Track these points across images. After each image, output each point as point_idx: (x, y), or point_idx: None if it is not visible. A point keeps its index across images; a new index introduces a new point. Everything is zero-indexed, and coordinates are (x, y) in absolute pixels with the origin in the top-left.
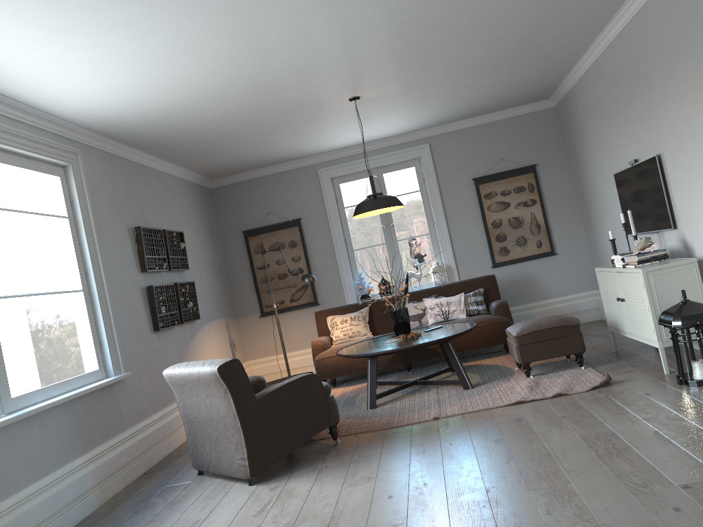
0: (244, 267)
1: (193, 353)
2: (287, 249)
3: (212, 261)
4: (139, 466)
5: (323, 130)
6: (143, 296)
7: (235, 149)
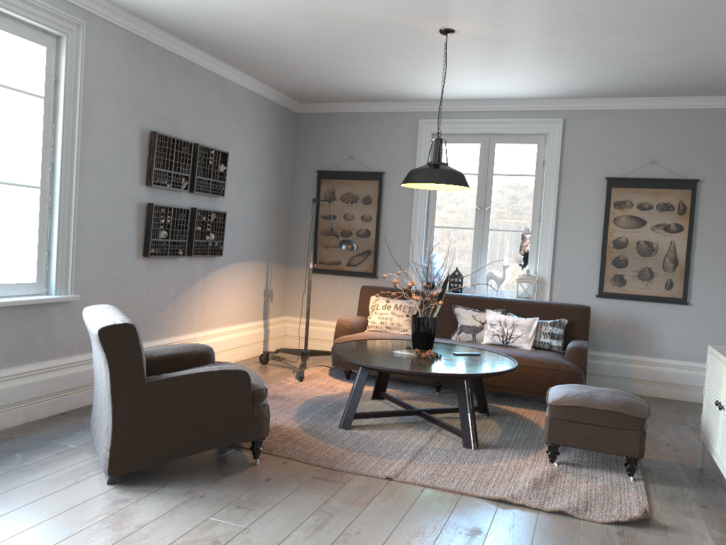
0: (309, 212)
1: (201, 292)
2: (360, 204)
3: (269, 195)
4: (57, 403)
5: (419, 68)
6: (139, 213)
7: (311, 69)
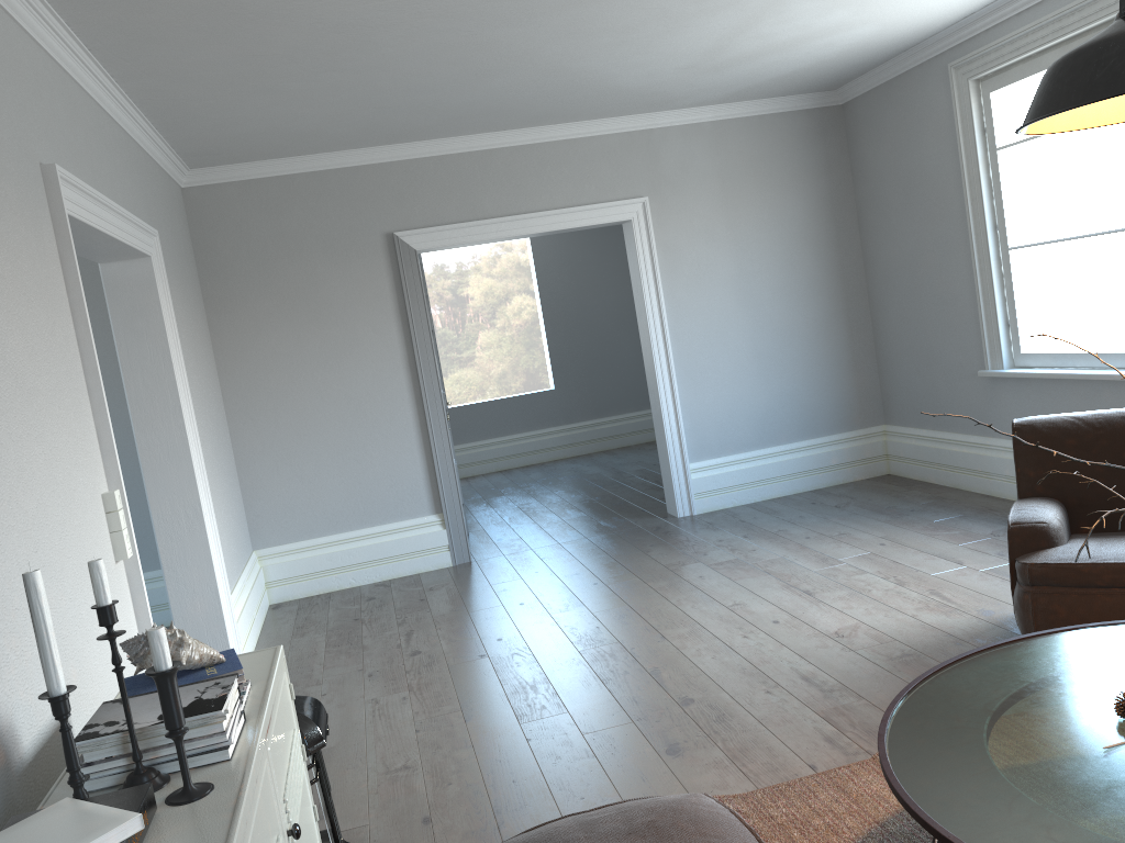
0: None
1: None
2: None
3: None
4: None
5: None
6: None
7: None
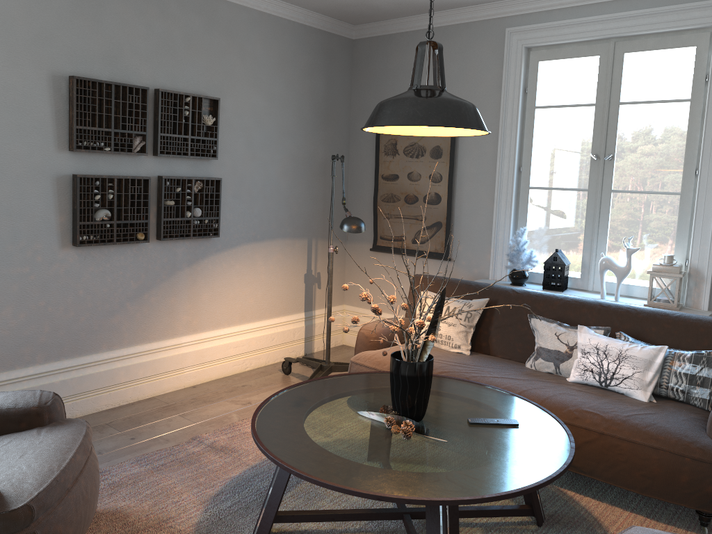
0: (369, 171)
1: (188, 284)
2: (428, 159)
3: (308, 152)
4: None
5: None
6: (61, 188)
7: None
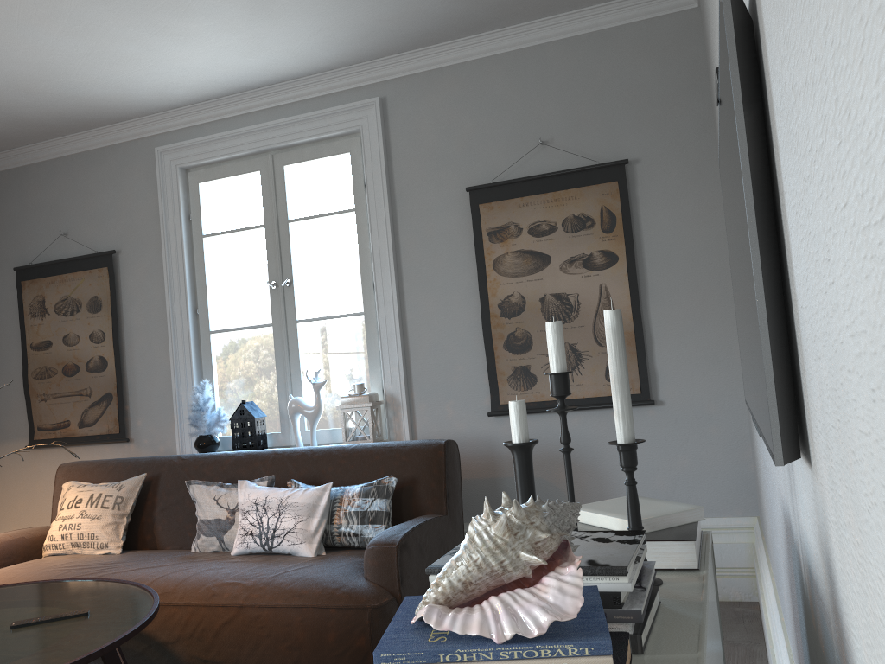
0: (15, 342)
1: None
2: (85, 314)
3: None
4: None
5: (16, 24)
6: None
7: None
